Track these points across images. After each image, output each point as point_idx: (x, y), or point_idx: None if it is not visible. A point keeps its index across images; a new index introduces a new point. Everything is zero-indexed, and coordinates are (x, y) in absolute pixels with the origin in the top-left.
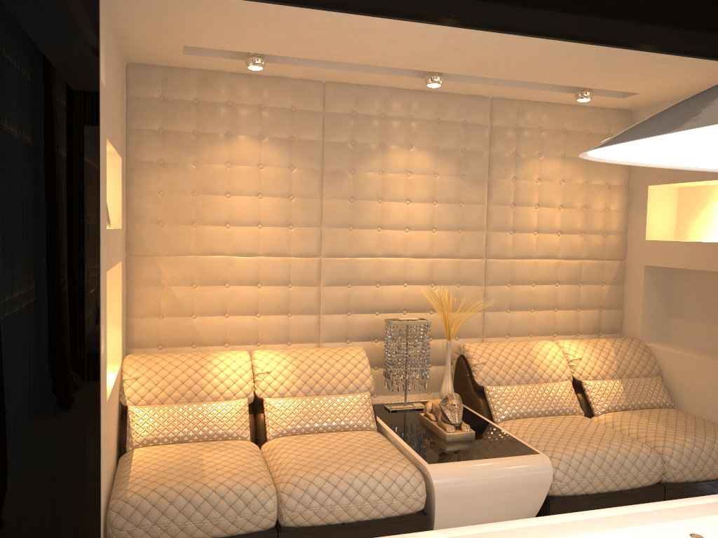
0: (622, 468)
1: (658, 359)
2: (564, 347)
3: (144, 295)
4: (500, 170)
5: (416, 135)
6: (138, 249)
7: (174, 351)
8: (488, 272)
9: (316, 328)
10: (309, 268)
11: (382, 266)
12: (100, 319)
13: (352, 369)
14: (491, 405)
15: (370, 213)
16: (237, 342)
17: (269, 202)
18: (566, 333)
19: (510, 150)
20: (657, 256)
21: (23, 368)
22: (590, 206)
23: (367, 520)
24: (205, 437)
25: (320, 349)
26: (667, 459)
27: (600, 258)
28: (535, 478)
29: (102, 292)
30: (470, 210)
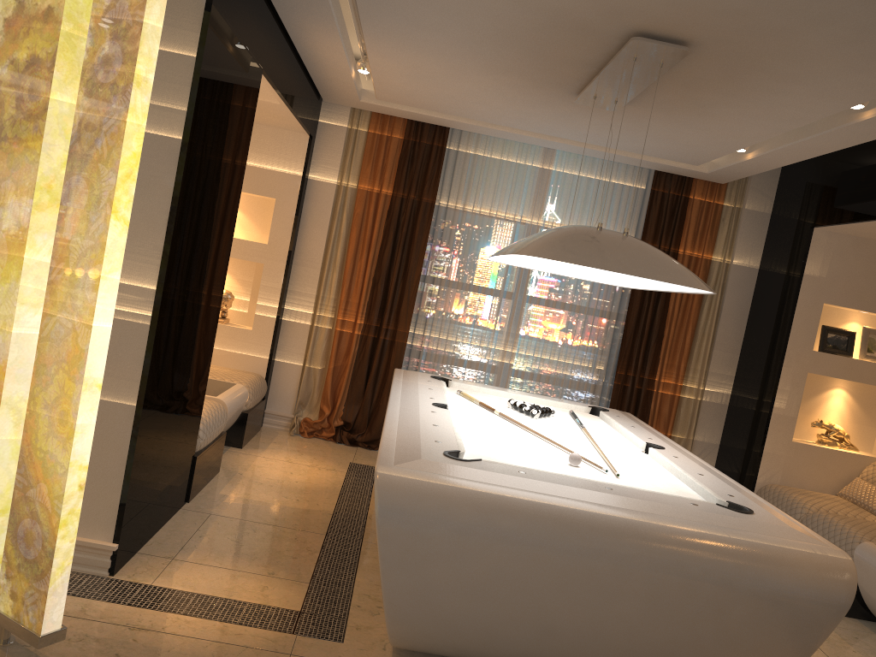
0: None
1: None
2: None
3: None
4: None
5: None
6: None
7: None
8: None
9: None
10: None
11: None
12: (776, 388)
13: None
14: None
15: None
16: None
17: None
18: None
19: None
20: None
21: (753, 404)
22: None
23: None
24: (862, 505)
25: None
26: None
27: None
28: None
29: (782, 376)
30: None
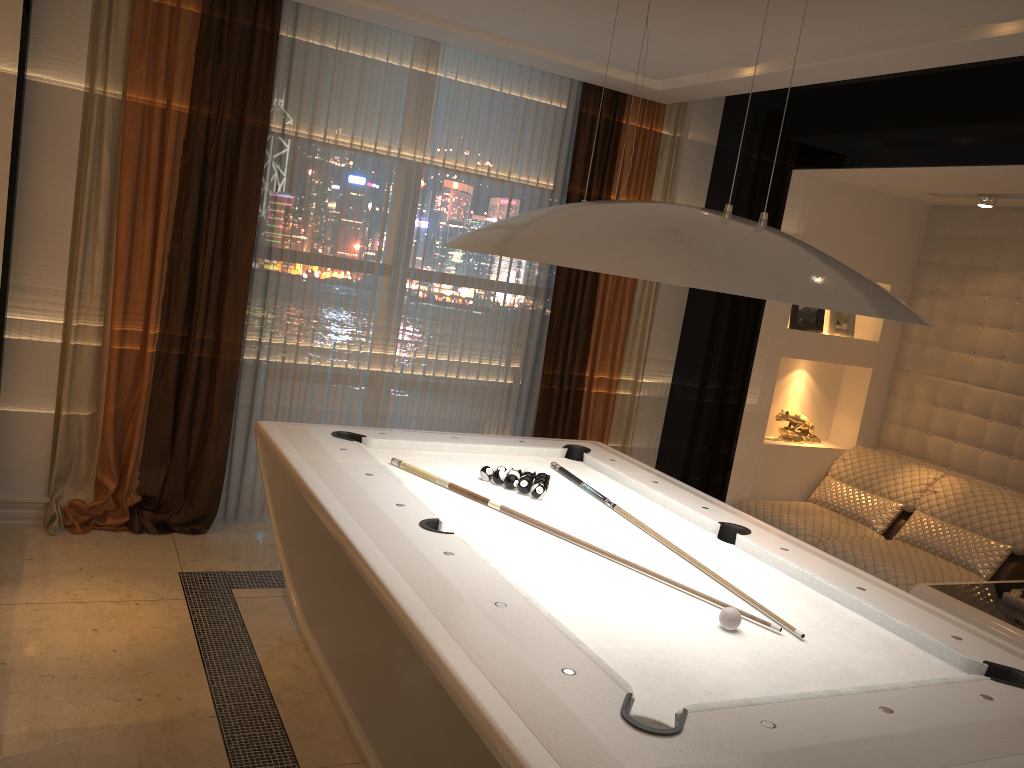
0: None
1: None
2: None
3: (895, 403)
4: None
5: None
6: (900, 363)
7: (905, 459)
8: None
9: None
10: None
11: None
12: (749, 380)
13: (1012, 520)
14: None
15: None
16: (955, 468)
17: (1016, 336)
18: None
19: None
20: None
21: (713, 399)
22: None
23: None
24: (849, 514)
25: (1007, 495)
26: None
27: None
28: None
29: (755, 364)
30: None
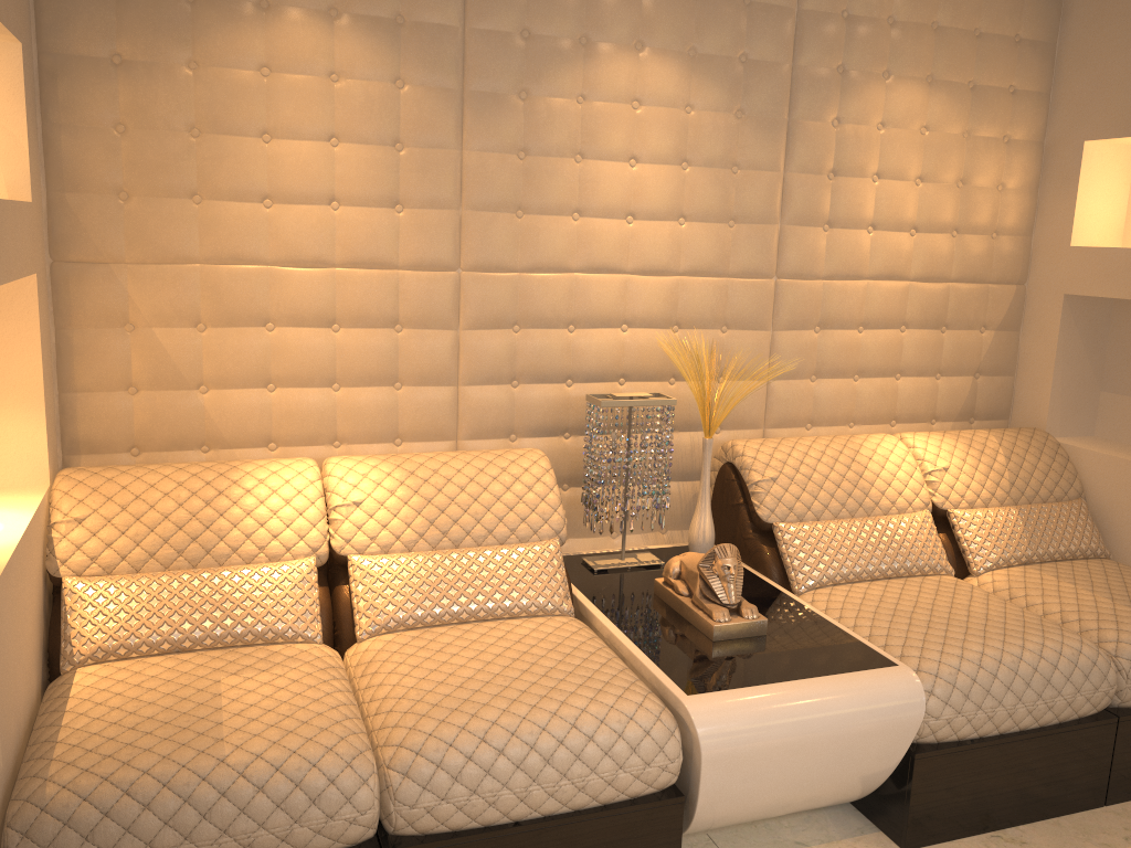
0: (1049, 689)
1: (1079, 468)
2: (916, 446)
3: (95, 345)
4: (813, 103)
5: (652, 23)
6: (76, 248)
7: (164, 459)
8: (780, 304)
9: (451, 411)
10: (437, 293)
11: (581, 291)
12: None
13: (524, 495)
14: (787, 561)
15: (559, 183)
16: (293, 440)
17: (353, 154)
18: (914, 420)
19: (832, 62)
20: (1092, 278)
21: None
22: (973, 179)
23: (566, 812)
24: (229, 640)
25: (459, 454)
26: (1125, 667)
27: (983, 279)
28: (893, 716)
29: None
30: (751, 182)
